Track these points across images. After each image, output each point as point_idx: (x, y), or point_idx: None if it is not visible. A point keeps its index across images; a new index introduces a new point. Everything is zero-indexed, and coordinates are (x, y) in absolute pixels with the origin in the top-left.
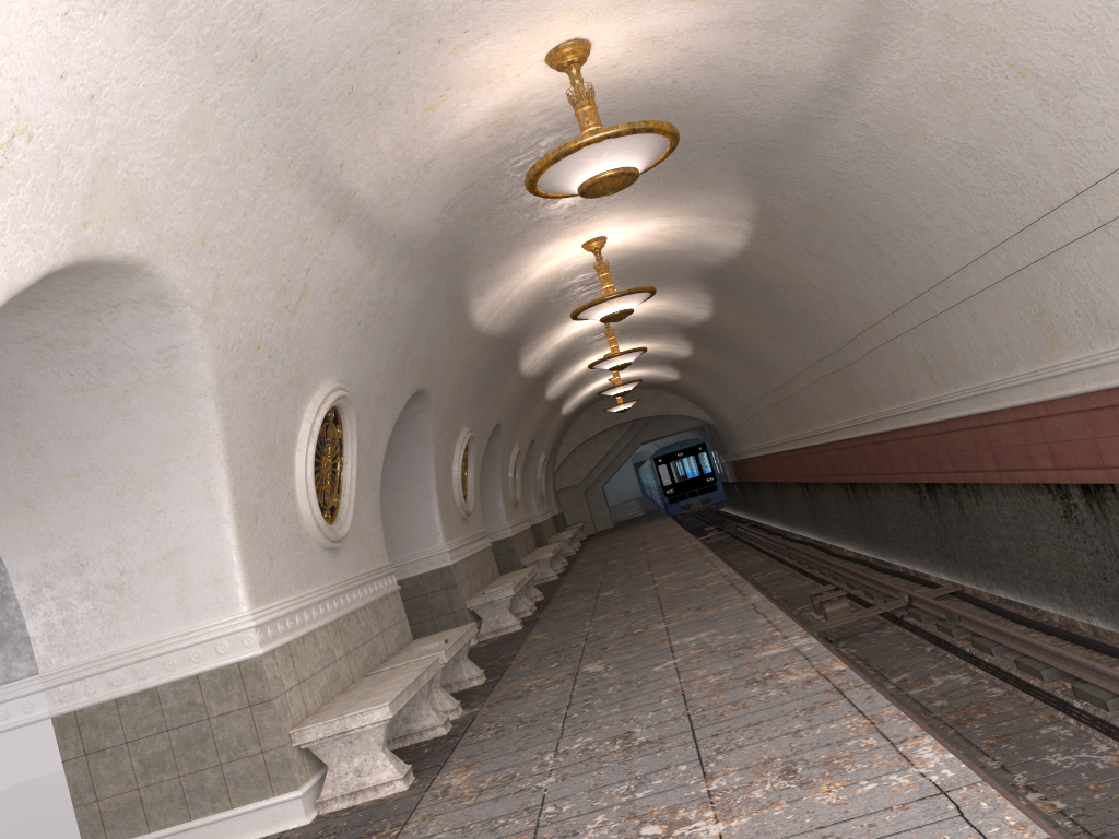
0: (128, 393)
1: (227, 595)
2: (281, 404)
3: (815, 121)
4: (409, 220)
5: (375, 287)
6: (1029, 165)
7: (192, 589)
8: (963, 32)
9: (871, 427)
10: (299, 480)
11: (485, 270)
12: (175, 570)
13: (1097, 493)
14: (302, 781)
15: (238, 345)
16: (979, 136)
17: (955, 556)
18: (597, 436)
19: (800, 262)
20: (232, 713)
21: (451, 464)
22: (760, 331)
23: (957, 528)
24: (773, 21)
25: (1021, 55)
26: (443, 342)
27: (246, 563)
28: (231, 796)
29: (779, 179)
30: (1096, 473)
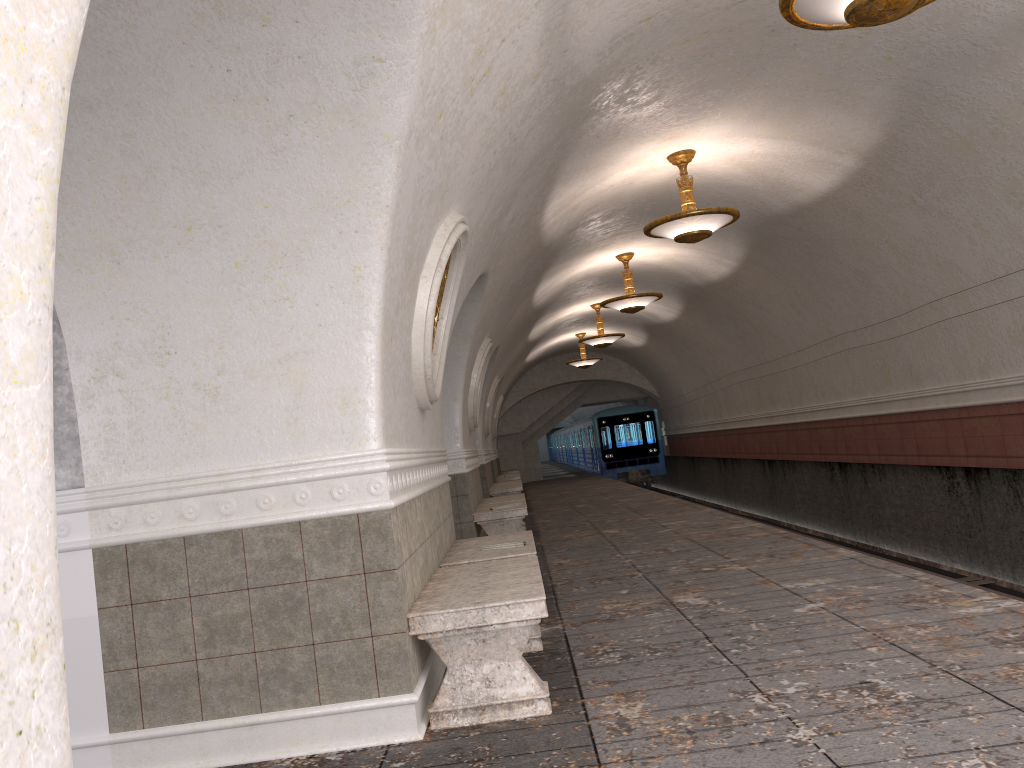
0: (292, 120)
1: (356, 424)
2: (427, 210)
3: None
4: (584, 36)
5: (521, 114)
6: None
7: (311, 409)
8: None
9: (901, 406)
10: (419, 313)
11: (585, 152)
12: (291, 380)
13: None
14: (414, 682)
15: (432, 97)
16: None
17: (988, 548)
18: (544, 390)
19: (891, 215)
20: (339, 580)
21: (472, 371)
22: (779, 297)
23: (1003, 518)
24: None
25: None
26: (518, 226)
27: (382, 387)
28: (320, 689)
29: (941, 101)
30: None
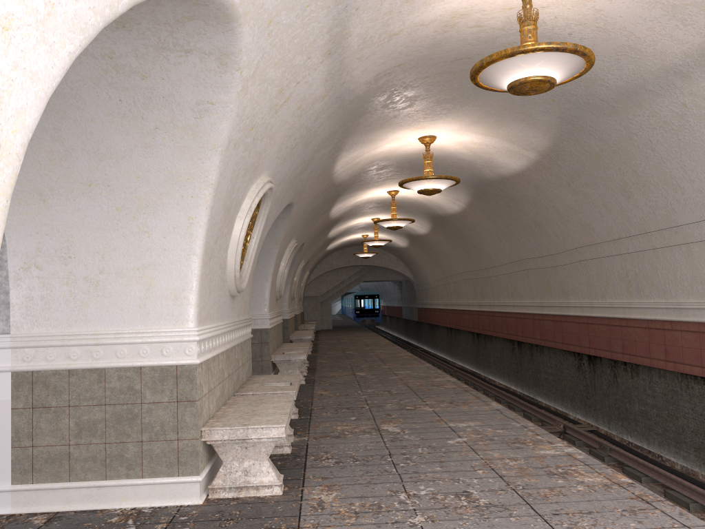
0: (157, 130)
1: (181, 311)
2: (243, 178)
3: (646, 93)
4: (356, 74)
5: (314, 117)
6: None
7: (154, 299)
8: None
9: (555, 310)
10: (234, 239)
11: (362, 133)
12: (144, 281)
13: None
14: (201, 469)
15: (246, 120)
16: None
17: (596, 407)
18: (338, 269)
19: (556, 190)
20: (161, 404)
21: (281, 261)
22: (490, 230)
23: (606, 389)
24: (677, 6)
25: None
26: (315, 175)
27: (200, 290)
28: (143, 468)
29: (584, 129)
30: None
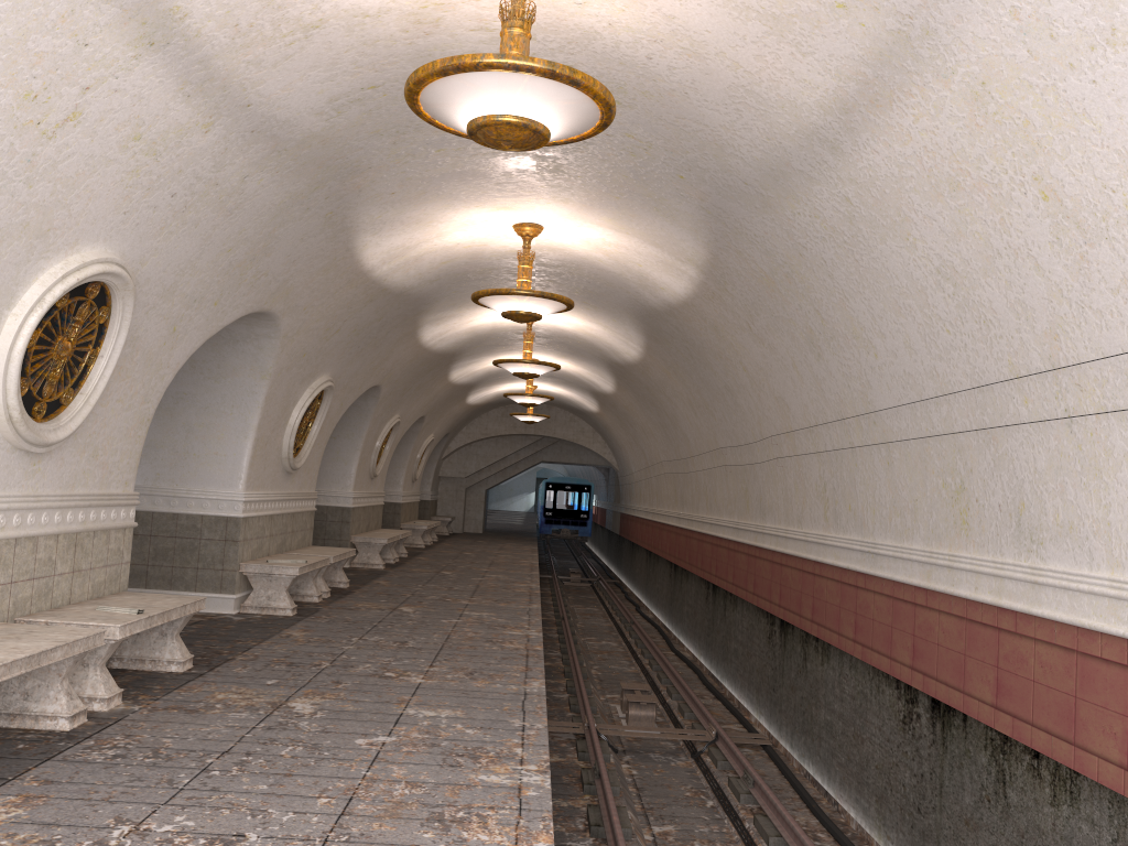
0: None
1: None
2: None
3: (795, 174)
4: (274, 94)
5: (208, 160)
6: (1012, 314)
7: None
8: (995, 114)
9: (751, 537)
10: (0, 352)
11: (385, 206)
12: None
13: (946, 714)
14: None
15: None
16: (968, 257)
17: (782, 707)
18: (499, 438)
19: (738, 336)
20: None
21: (292, 409)
22: (681, 394)
23: (794, 679)
24: (780, 18)
25: (1053, 169)
26: (311, 268)
27: None
28: None
29: (740, 232)
30: (953, 694)
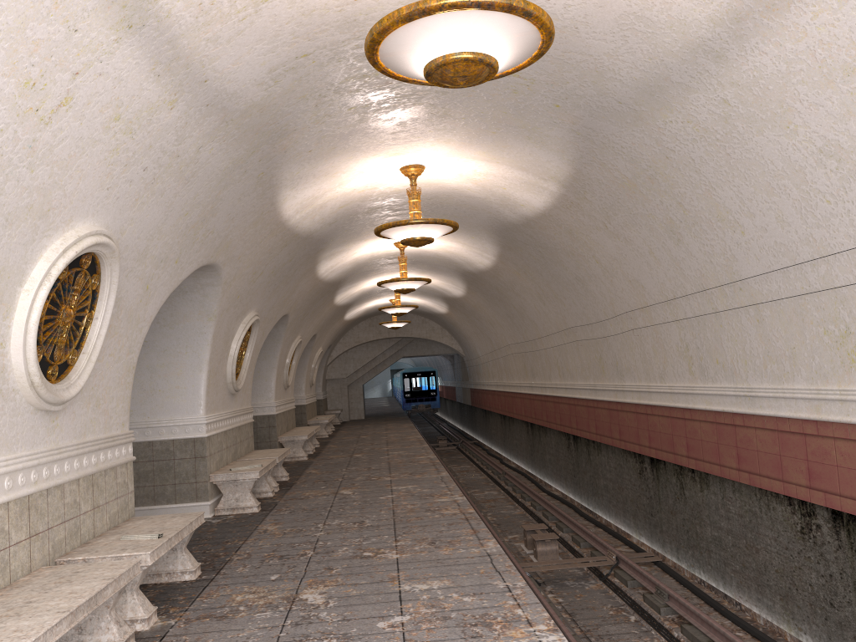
0: None
1: None
2: (7, 230)
3: (673, 87)
4: (226, 68)
5: (172, 135)
6: None
7: None
8: None
9: (610, 395)
10: (18, 325)
11: (303, 163)
12: None
13: (850, 523)
14: None
15: None
16: None
17: (662, 528)
18: (368, 343)
19: (592, 235)
20: None
21: (231, 342)
22: (530, 289)
23: (673, 505)
24: None
25: None
26: (245, 223)
27: None
28: None
29: (607, 146)
30: None
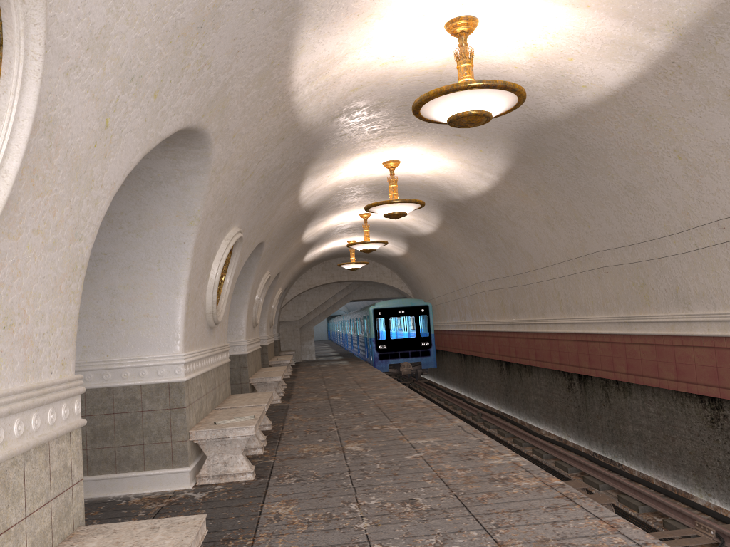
0: None
1: None
2: None
3: None
4: None
5: None
6: None
7: None
8: None
9: (660, 328)
10: None
11: None
12: None
13: None
14: None
15: None
16: None
17: None
18: (320, 286)
19: (691, 116)
20: None
21: (212, 261)
22: (535, 213)
23: None
24: None
25: None
26: (250, 72)
27: None
28: None
29: None
30: None
